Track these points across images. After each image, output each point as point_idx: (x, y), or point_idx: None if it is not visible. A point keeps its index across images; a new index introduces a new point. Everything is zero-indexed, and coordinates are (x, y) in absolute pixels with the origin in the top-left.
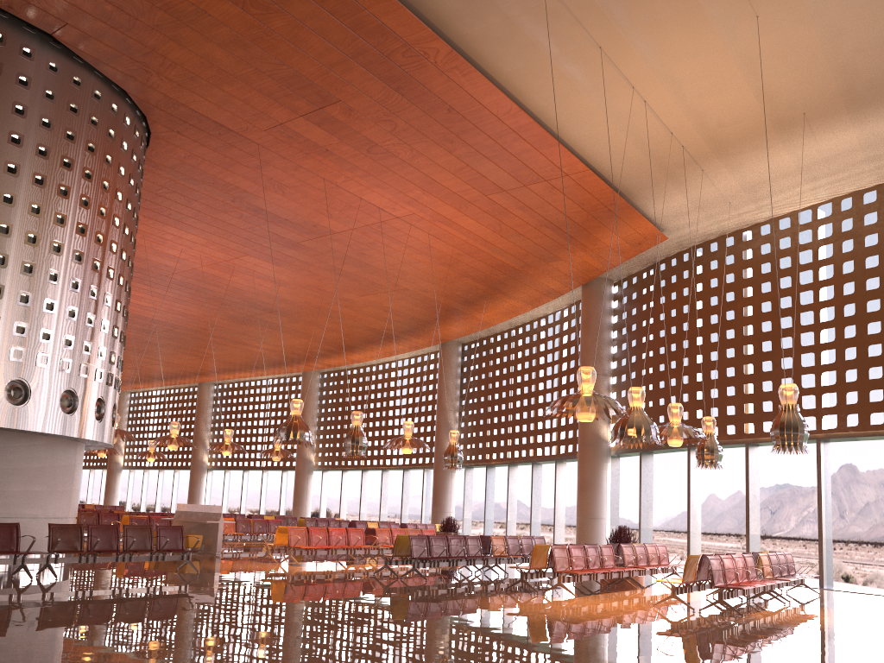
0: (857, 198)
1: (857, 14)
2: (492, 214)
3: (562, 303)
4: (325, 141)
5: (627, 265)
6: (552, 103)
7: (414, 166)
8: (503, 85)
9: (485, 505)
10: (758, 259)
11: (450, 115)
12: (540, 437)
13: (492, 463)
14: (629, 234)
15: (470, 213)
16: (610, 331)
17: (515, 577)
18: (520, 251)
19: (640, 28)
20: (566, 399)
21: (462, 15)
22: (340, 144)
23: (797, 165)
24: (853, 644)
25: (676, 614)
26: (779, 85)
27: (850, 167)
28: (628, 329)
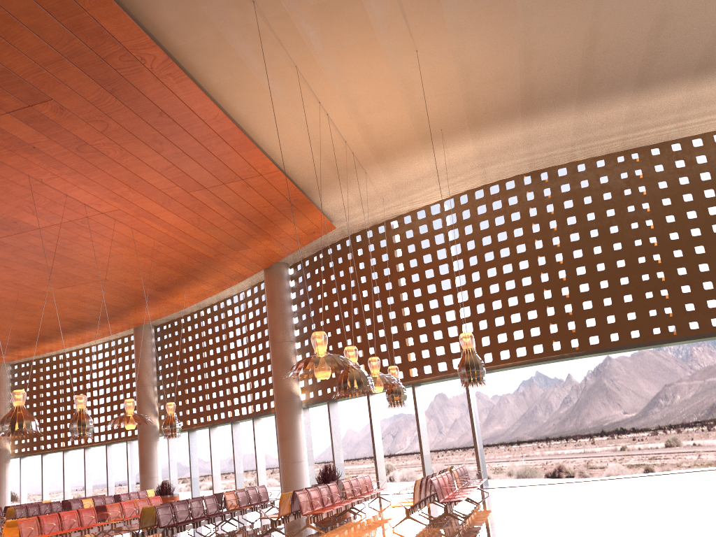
0: (471, 195)
1: (484, 55)
2: (192, 209)
3: (245, 285)
4: (32, 138)
5: (301, 251)
6: (251, 112)
7: (123, 164)
8: (211, 94)
9: (190, 465)
10: (405, 242)
11: (161, 118)
12: (236, 399)
13: (194, 427)
14: (307, 225)
15: (172, 208)
16: (292, 305)
17: (253, 526)
18: (215, 241)
19: (329, 53)
20: (308, 361)
21: (178, 26)
22: (49, 142)
23: (432, 169)
24: (565, 529)
25: (416, 532)
26: (427, 107)
27: (467, 172)
28: (306, 302)
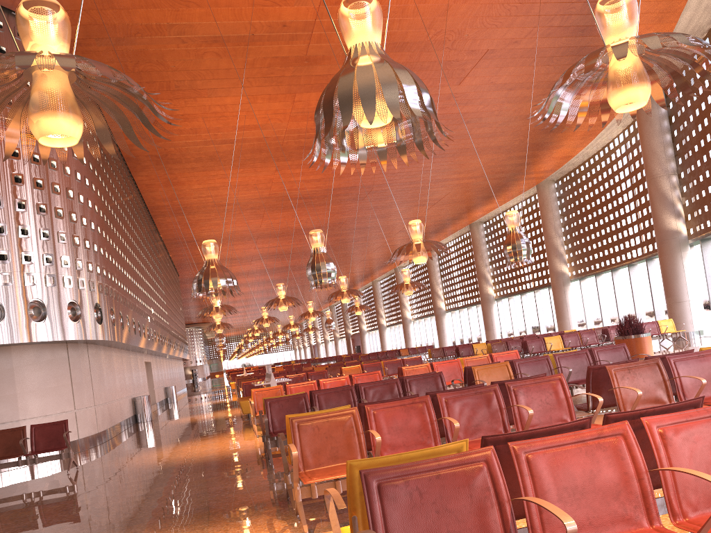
0: None
1: None
2: None
3: None
4: None
5: None
6: None
7: None
8: None
9: None
10: None
11: None
12: None
13: None
14: None
15: None
16: None
17: None
18: None
19: None
20: None
21: None
22: None
23: None
24: None
25: None
26: None
27: None
28: None
